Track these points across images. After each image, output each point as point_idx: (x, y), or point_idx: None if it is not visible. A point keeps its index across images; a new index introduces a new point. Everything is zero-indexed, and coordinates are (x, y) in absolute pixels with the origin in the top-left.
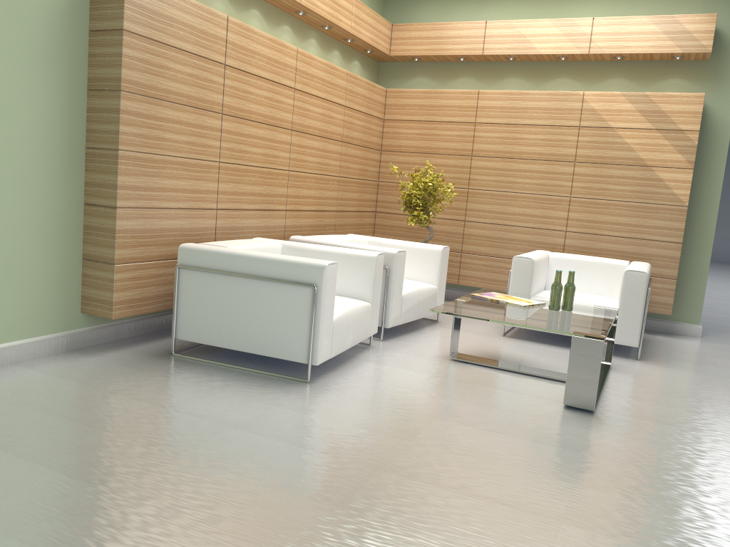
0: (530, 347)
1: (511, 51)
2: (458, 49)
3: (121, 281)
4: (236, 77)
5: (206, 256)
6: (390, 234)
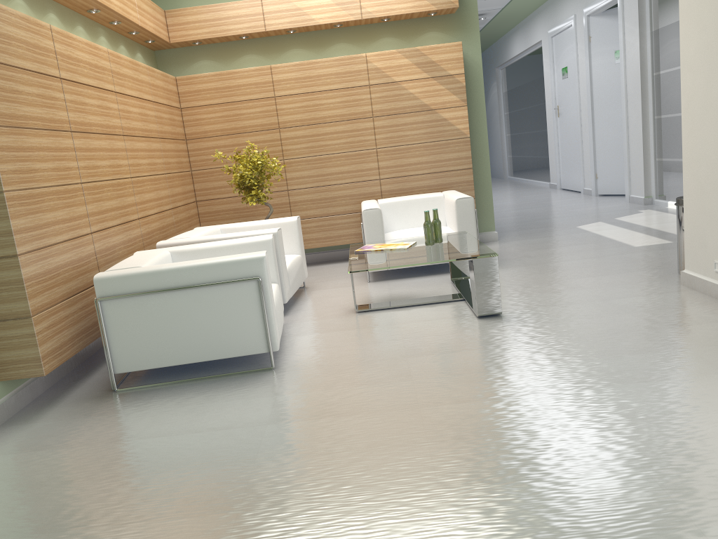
0: (400, 284)
1: (292, 25)
2: (240, 28)
3: (41, 333)
4: (72, 90)
5: (130, 280)
6: (217, 220)
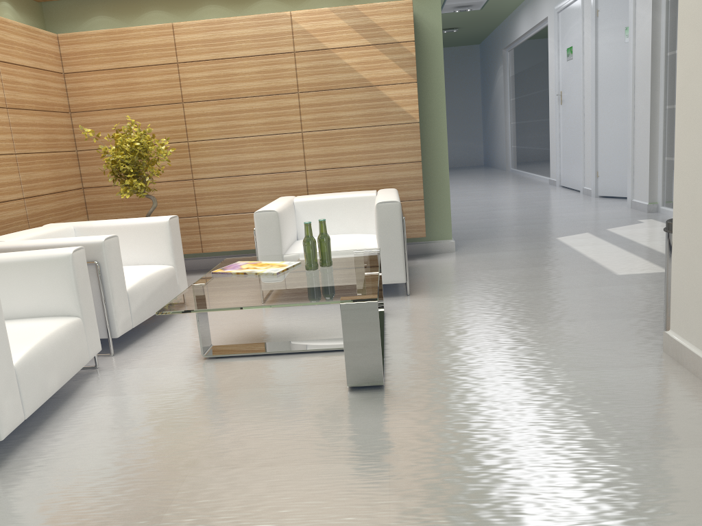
0: (296, 312)
1: None
2: None
3: None
4: None
5: None
6: (108, 212)
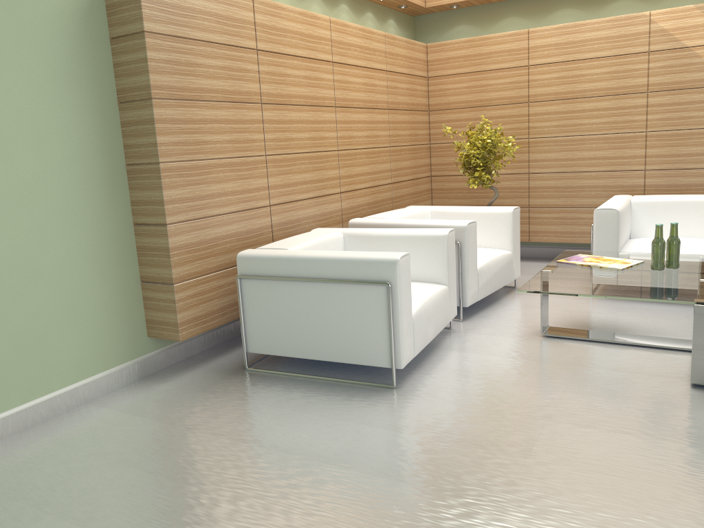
0: (626, 308)
1: None
2: None
3: (183, 300)
4: (270, 61)
5: (266, 262)
6: (449, 198)
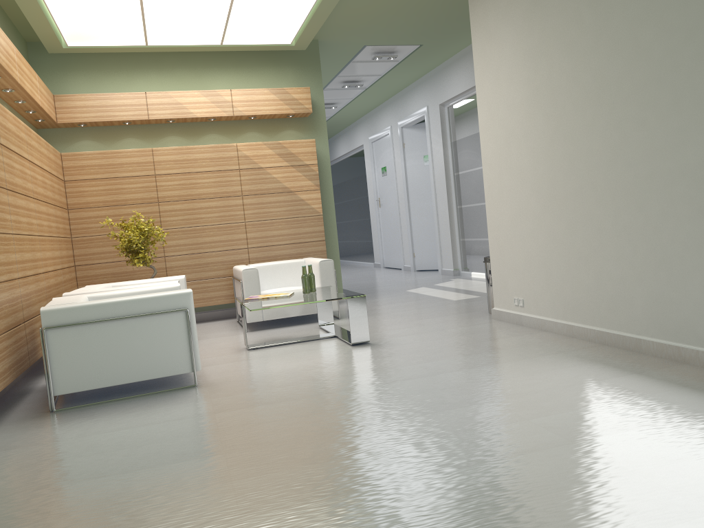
0: (276, 331)
1: (173, 116)
2: (126, 115)
3: None
4: (6, 154)
5: (74, 311)
6: (95, 283)
